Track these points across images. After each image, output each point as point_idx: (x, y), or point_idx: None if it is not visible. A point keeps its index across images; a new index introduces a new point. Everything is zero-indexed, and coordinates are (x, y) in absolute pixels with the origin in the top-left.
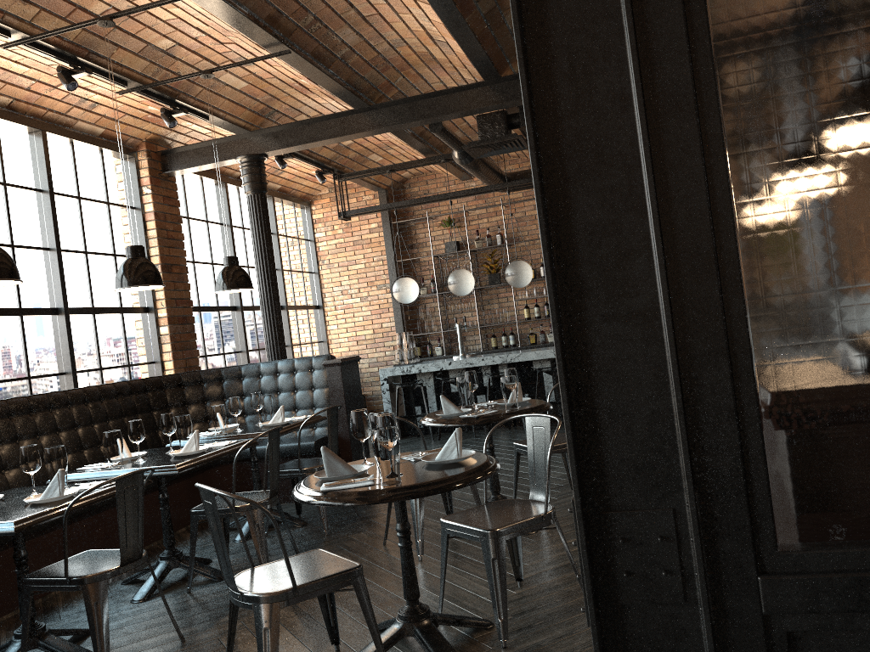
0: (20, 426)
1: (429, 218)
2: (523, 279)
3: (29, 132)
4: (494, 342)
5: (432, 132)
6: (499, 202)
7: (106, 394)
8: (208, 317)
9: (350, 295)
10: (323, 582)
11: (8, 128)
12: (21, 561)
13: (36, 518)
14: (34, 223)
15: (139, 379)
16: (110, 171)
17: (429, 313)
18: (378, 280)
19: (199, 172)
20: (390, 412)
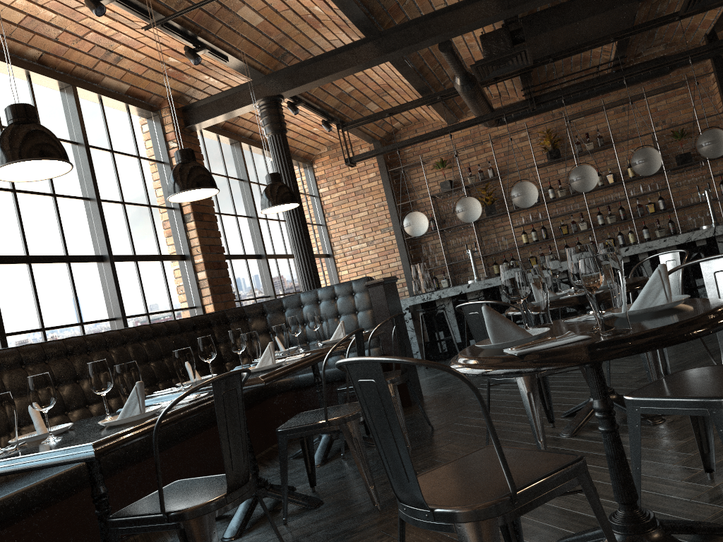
0: (79, 366)
1: (422, 163)
2: (530, 198)
3: (60, 87)
4: (496, 269)
5: (442, 51)
6: (486, 140)
7: (158, 332)
8: (238, 265)
9: (357, 241)
10: (545, 484)
11: (40, 83)
12: (101, 500)
13: (119, 438)
14: (73, 174)
15: (187, 317)
16: (138, 127)
17: (432, 249)
18: (381, 224)
19: (216, 131)
20: (415, 339)
